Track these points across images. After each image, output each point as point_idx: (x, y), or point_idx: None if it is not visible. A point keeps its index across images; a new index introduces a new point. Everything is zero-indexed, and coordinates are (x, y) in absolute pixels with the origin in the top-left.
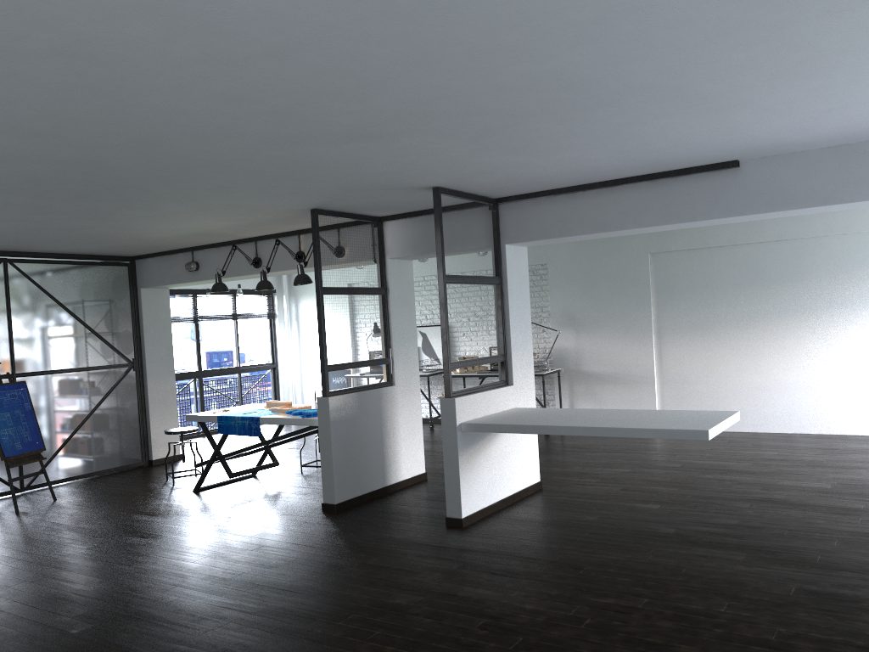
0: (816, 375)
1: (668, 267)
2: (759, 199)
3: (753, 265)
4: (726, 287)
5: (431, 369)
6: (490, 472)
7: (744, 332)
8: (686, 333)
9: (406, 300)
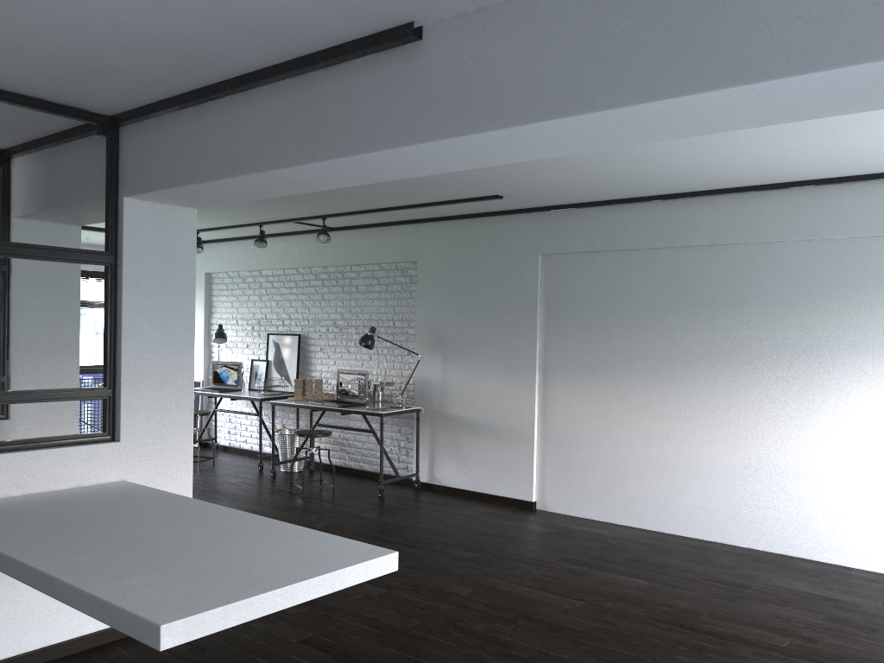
0: (752, 457)
1: (563, 276)
2: (450, 106)
3: (675, 280)
4: (637, 310)
5: (281, 391)
6: (18, 598)
7: (656, 380)
8: (579, 373)
9: (56, 287)
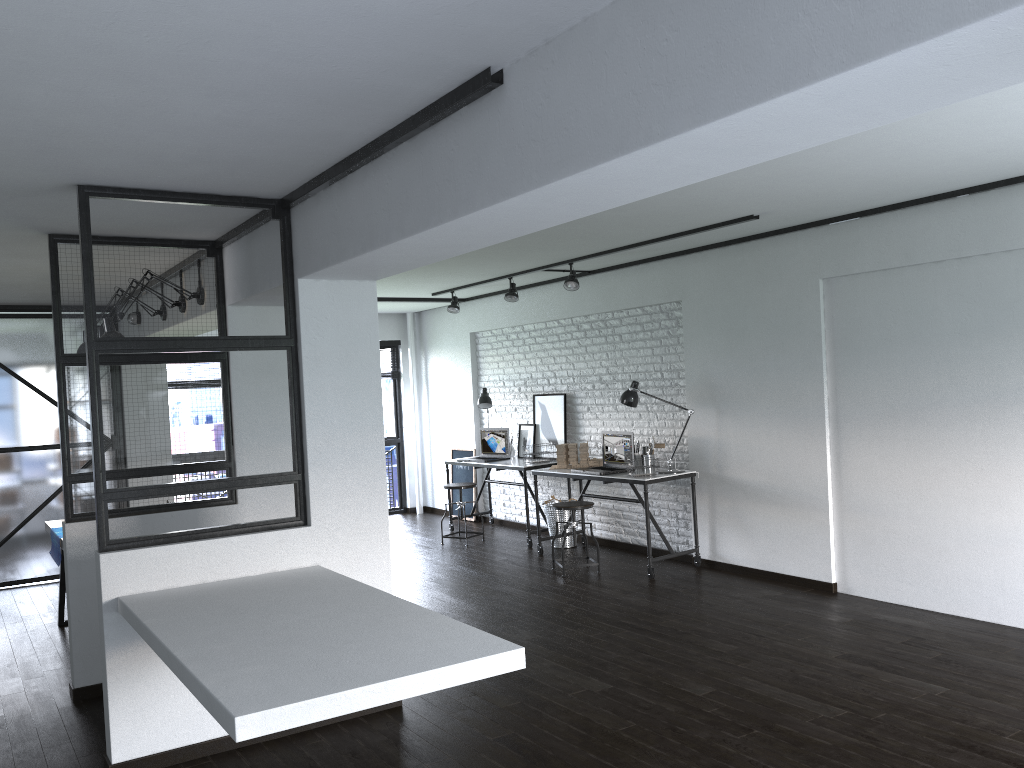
0: None
1: (851, 304)
2: (530, 154)
3: (994, 296)
4: (947, 339)
5: (550, 458)
6: None
7: (979, 427)
8: (879, 423)
9: (273, 370)
